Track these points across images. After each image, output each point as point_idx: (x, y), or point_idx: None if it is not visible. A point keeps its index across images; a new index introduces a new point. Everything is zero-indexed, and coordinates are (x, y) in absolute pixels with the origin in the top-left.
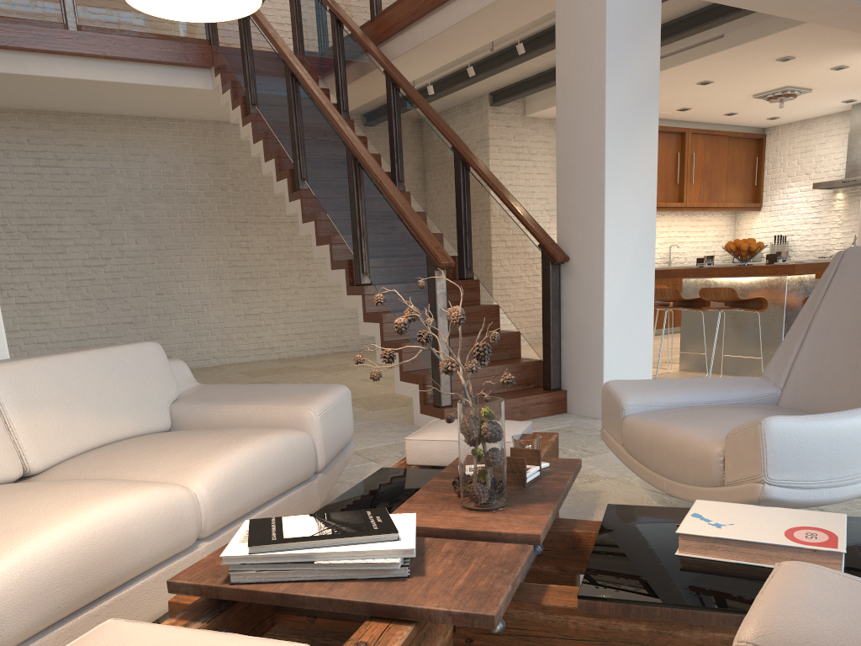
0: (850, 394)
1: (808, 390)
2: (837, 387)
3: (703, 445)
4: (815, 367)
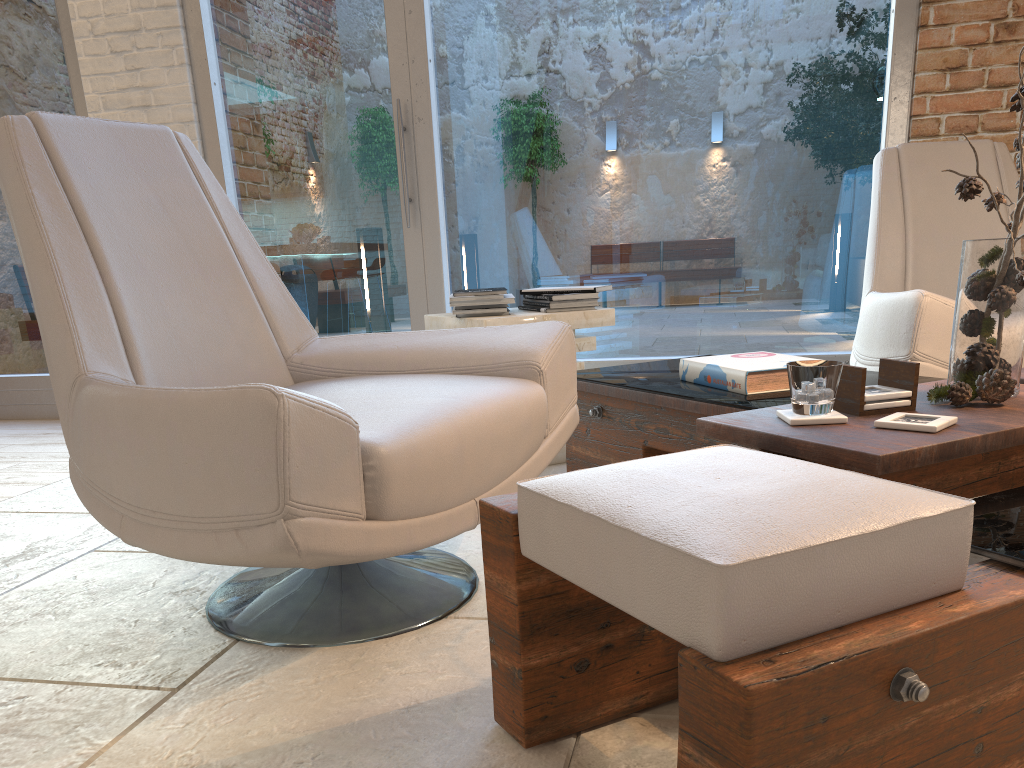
0: (247, 357)
1: (179, 373)
2: (219, 353)
3: (529, 394)
4: (164, 331)
